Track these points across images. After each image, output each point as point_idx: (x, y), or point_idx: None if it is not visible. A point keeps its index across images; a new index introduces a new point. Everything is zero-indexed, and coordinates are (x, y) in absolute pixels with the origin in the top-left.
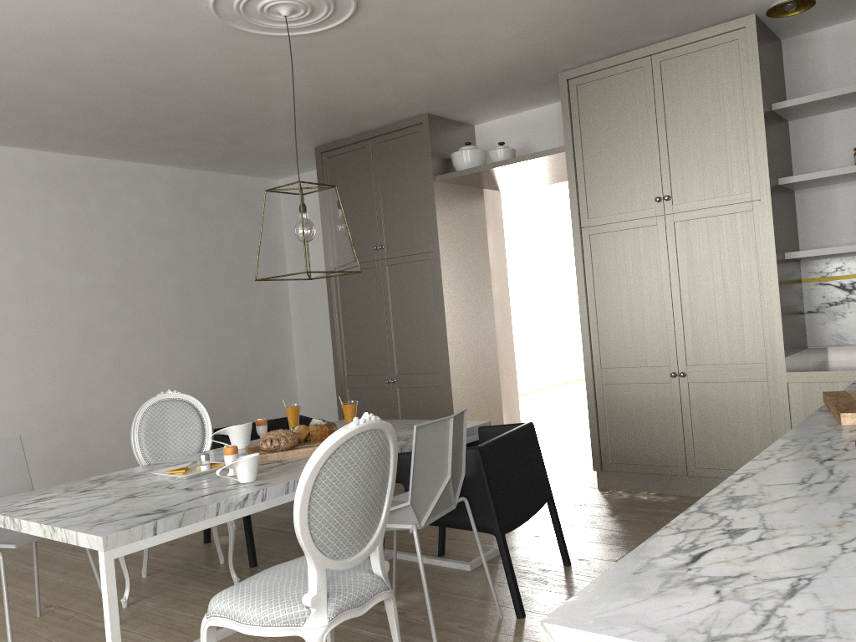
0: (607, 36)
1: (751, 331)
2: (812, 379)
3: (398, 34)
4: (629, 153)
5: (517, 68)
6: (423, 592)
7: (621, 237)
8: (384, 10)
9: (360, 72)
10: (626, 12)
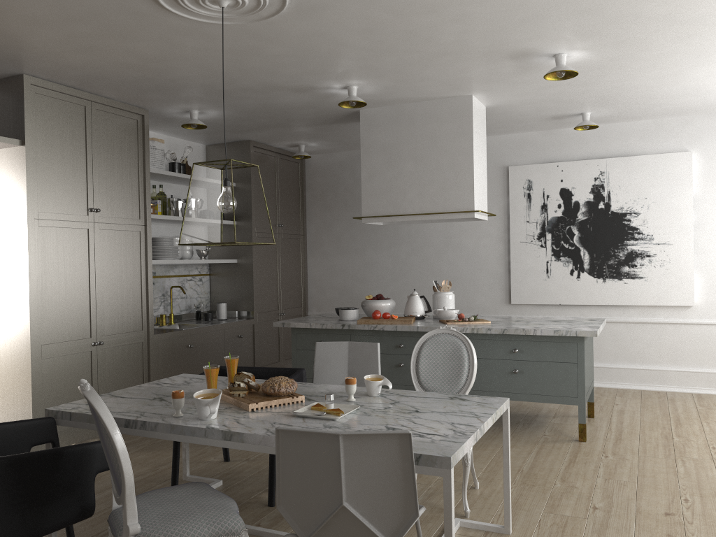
0: (115, 84)
1: (136, 309)
2: (164, 338)
3: (137, 28)
4: (71, 167)
5: (35, 61)
6: (261, 493)
7: (62, 233)
8: (194, 28)
9: (22, 3)
10: (161, 86)
